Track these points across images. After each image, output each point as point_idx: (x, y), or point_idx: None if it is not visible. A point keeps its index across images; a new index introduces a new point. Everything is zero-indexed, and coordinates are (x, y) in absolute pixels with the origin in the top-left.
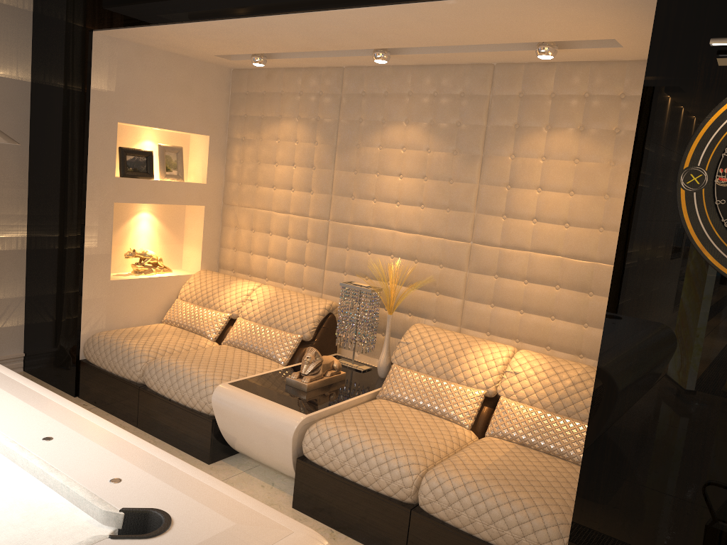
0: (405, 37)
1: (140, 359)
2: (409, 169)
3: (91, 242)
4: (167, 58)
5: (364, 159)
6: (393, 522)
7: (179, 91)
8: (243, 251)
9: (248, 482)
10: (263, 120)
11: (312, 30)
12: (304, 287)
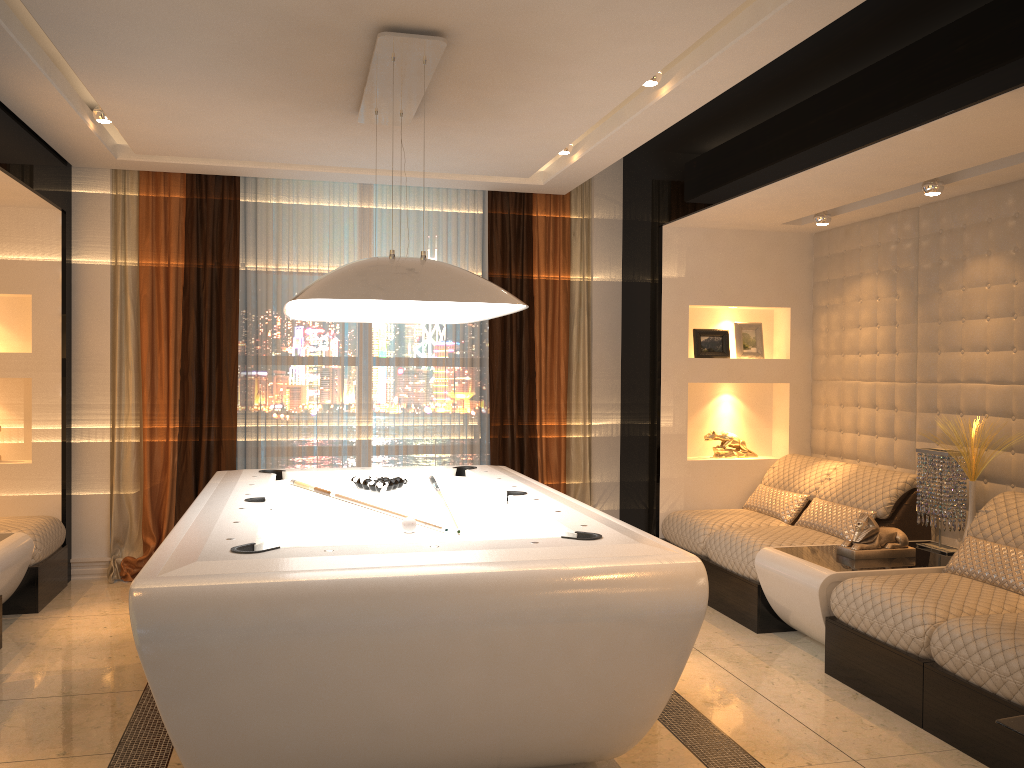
0: (931, 166)
1: (703, 531)
2: (994, 308)
3: (667, 421)
4: (737, 236)
5: (946, 305)
6: (909, 679)
7: (751, 266)
8: (832, 430)
9: (789, 650)
10: (844, 281)
11: (834, 181)
12: (896, 464)
